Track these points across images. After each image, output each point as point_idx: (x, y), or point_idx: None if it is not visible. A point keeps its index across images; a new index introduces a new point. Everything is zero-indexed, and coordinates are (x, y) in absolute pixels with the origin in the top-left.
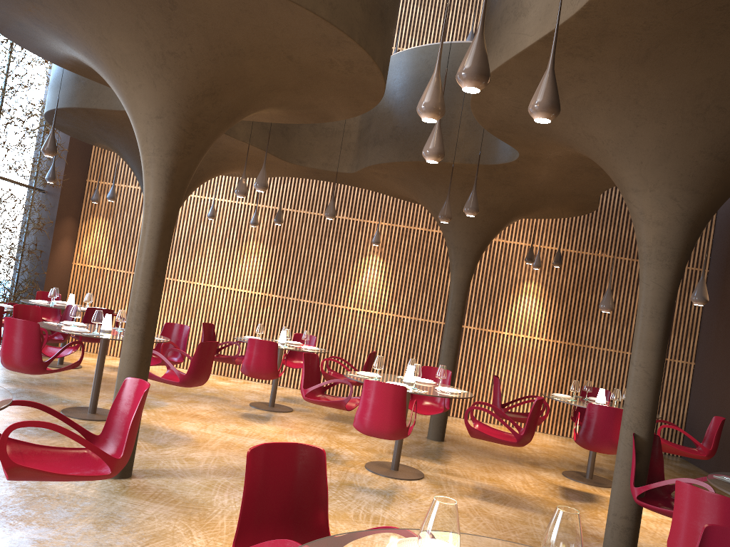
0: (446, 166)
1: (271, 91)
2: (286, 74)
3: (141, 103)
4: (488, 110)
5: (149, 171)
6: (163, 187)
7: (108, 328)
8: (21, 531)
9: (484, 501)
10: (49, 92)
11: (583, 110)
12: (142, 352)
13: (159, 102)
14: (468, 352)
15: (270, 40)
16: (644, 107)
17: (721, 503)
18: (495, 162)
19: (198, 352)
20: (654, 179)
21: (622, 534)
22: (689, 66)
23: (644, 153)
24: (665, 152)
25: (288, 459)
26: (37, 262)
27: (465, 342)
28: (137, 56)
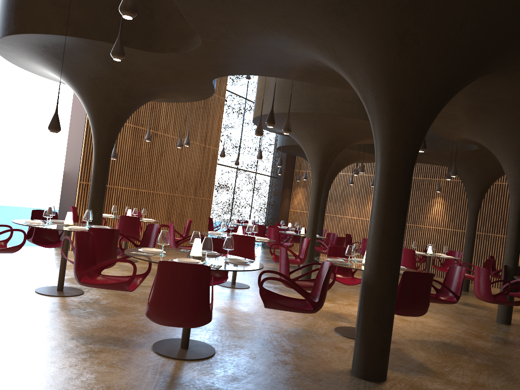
0: (450, 152)
1: (353, 139)
2: (357, 133)
3: (308, 150)
4: (442, 134)
5: (312, 172)
6: (317, 177)
7: (303, 233)
8: (277, 285)
9: (461, 305)
10: (278, 139)
11: (471, 134)
12: (312, 236)
13: (314, 149)
14: (497, 249)
15: (348, 125)
16: (489, 132)
17: (480, 269)
18: (471, 149)
19: (336, 241)
20: (505, 158)
21: (502, 307)
22: (492, 120)
23: (498, 148)
24: (505, 147)
25: (340, 250)
26: (274, 210)
27: (496, 244)
28: (306, 136)
